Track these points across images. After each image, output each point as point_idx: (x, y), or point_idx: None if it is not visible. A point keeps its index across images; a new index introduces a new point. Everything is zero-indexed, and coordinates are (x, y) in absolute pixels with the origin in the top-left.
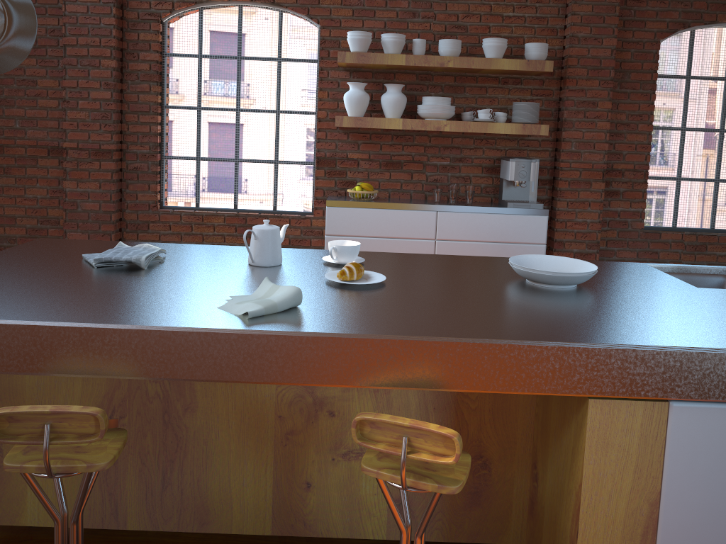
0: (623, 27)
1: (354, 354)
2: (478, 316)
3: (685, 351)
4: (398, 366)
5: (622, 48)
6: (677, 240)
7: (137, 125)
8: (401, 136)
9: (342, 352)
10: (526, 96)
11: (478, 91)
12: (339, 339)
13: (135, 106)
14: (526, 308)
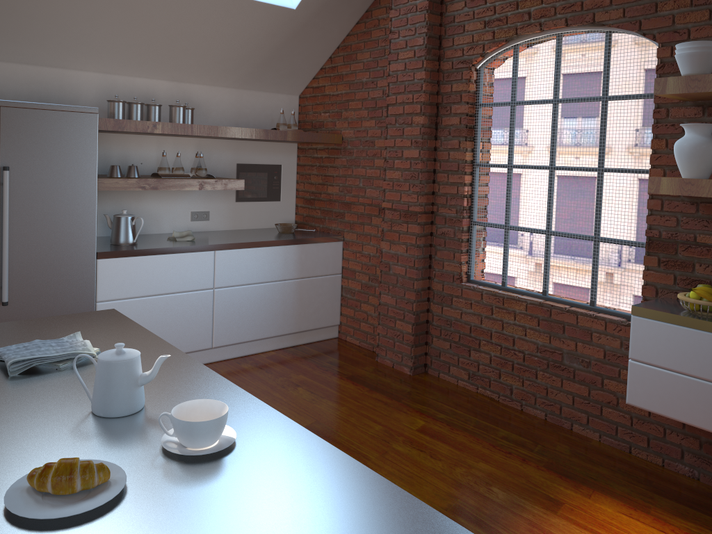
0: None
1: None
2: None
3: None
4: None
5: None
6: None
7: (447, 185)
8: None
9: None
10: None
11: None
12: None
13: (445, 165)
14: None
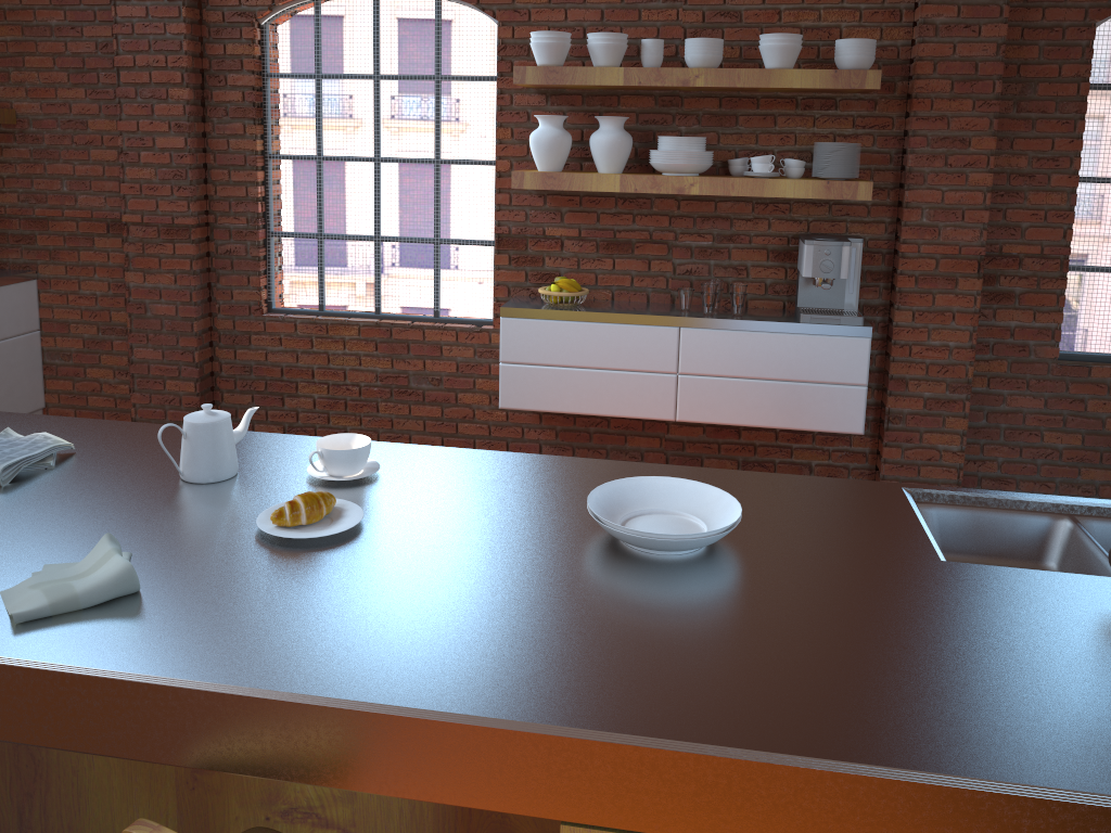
0: (1025, 2)
1: (149, 710)
2: (421, 634)
3: (736, 759)
4: (222, 737)
5: (1022, 39)
6: None
7: (229, 185)
8: (631, 199)
9: (129, 705)
10: (845, 129)
11: (760, 121)
12: (123, 683)
13: (223, 157)
14: (538, 612)
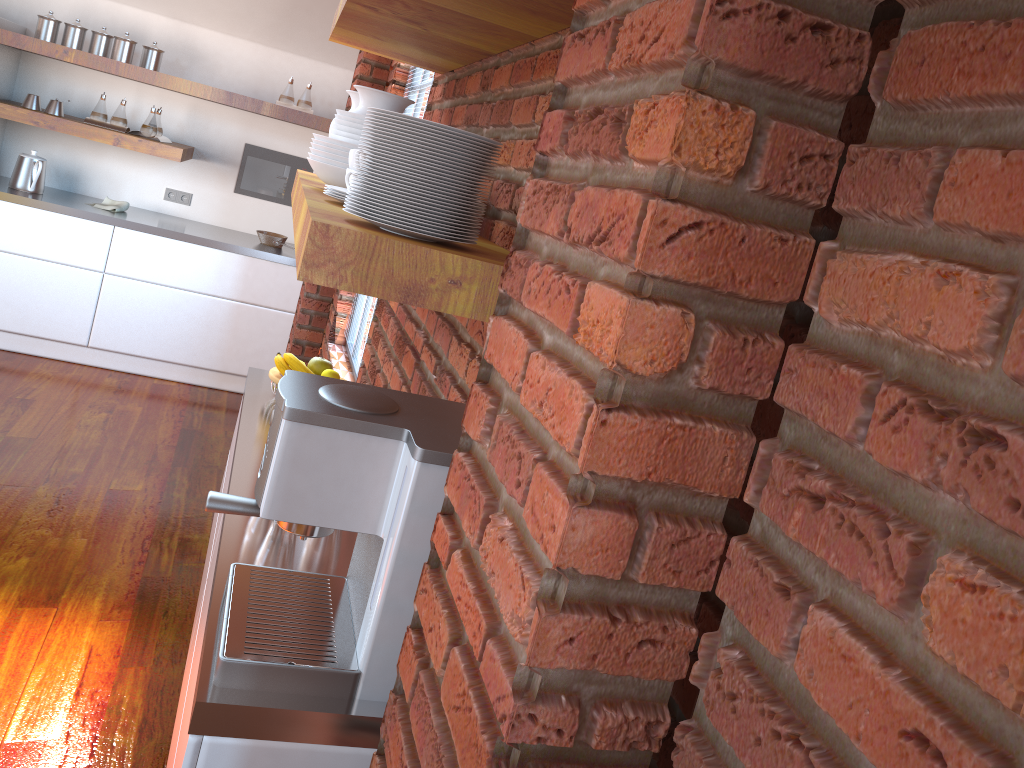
0: None
1: None
2: None
3: None
4: None
5: None
6: None
7: None
8: None
9: None
10: None
11: (524, 109)
12: None
13: None
14: None
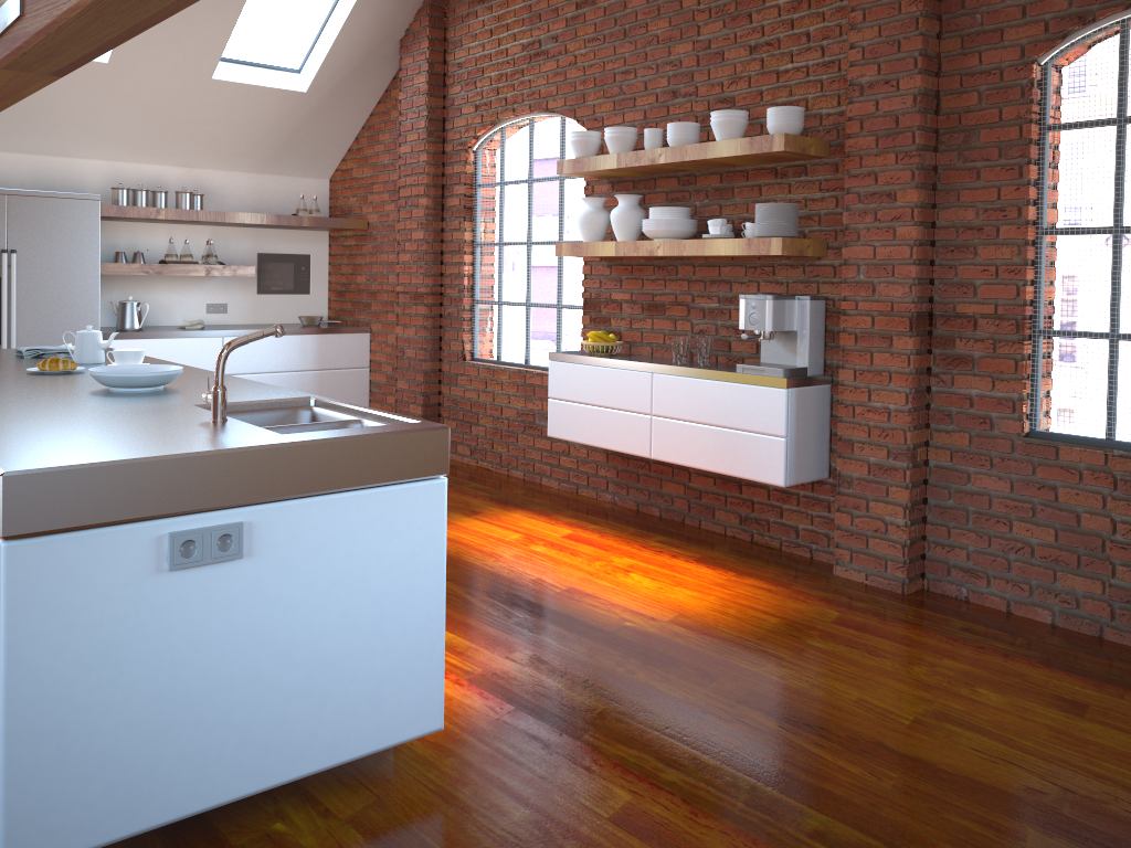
0: (963, 49)
1: None
2: None
3: None
4: None
5: (963, 87)
6: (1098, 467)
7: (452, 265)
8: (663, 267)
9: None
10: (814, 194)
11: (748, 192)
12: None
13: (449, 245)
14: (9, 389)
